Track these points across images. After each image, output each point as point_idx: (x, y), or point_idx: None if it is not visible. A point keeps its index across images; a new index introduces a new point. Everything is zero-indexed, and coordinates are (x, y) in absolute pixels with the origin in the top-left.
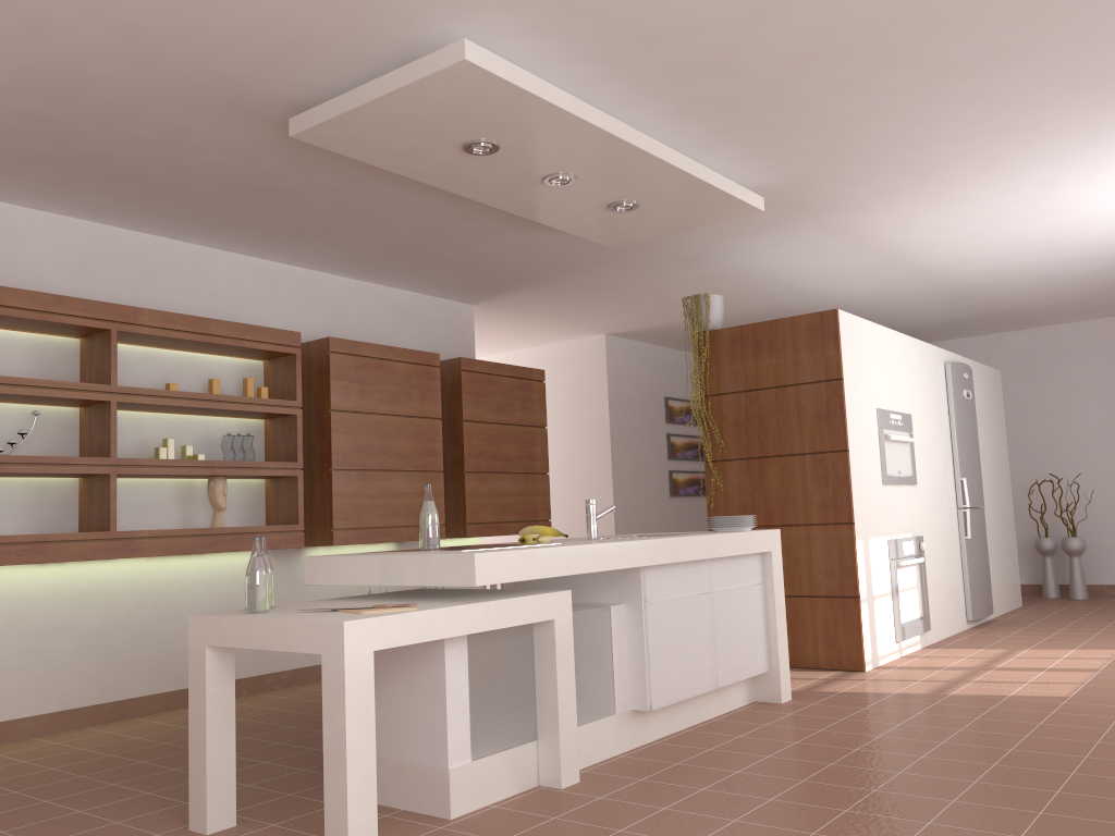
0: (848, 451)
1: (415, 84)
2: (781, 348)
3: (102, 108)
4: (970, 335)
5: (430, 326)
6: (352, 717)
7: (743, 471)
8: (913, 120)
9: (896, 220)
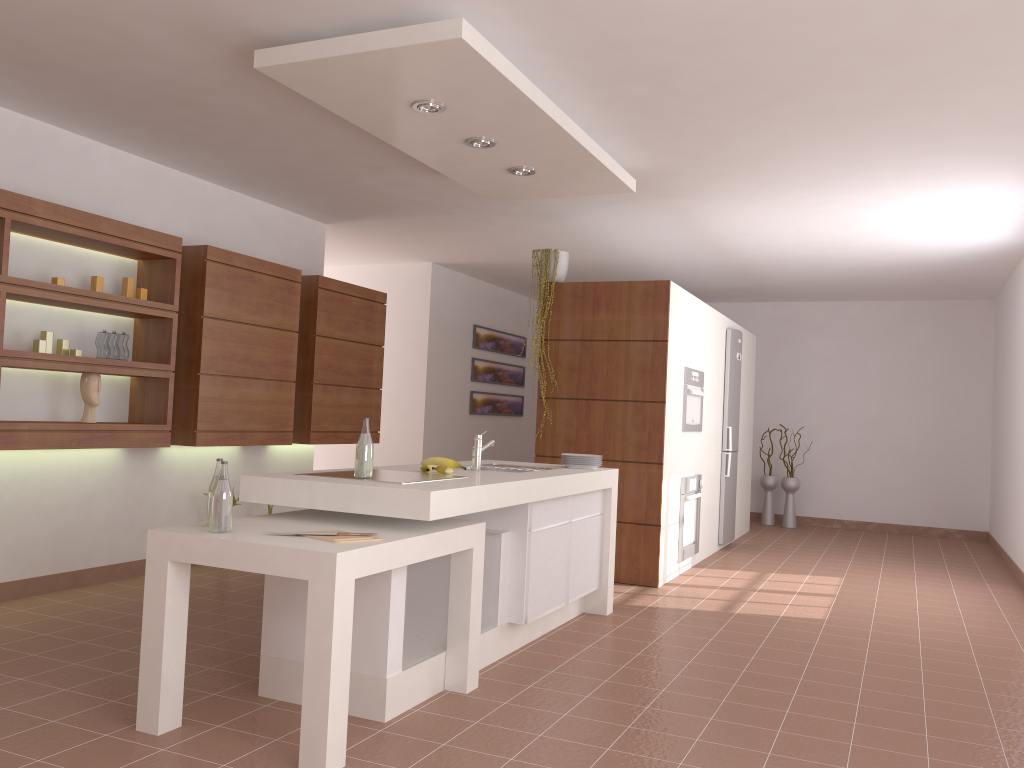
0: (665, 402)
1: (403, 48)
2: (617, 307)
3: (58, 3)
4: (730, 301)
5: (287, 240)
6: (336, 639)
7: (571, 410)
8: (781, 141)
9: (725, 211)
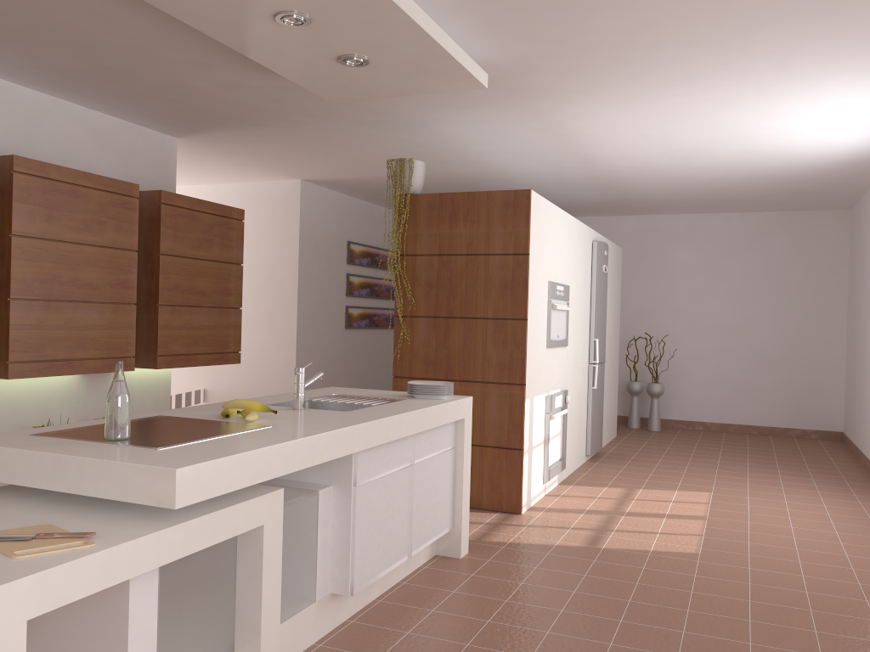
0: (527, 320)
1: None
2: (476, 219)
3: None
4: (597, 215)
5: (131, 154)
6: None
7: (429, 328)
8: (650, 19)
9: (588, 114)
